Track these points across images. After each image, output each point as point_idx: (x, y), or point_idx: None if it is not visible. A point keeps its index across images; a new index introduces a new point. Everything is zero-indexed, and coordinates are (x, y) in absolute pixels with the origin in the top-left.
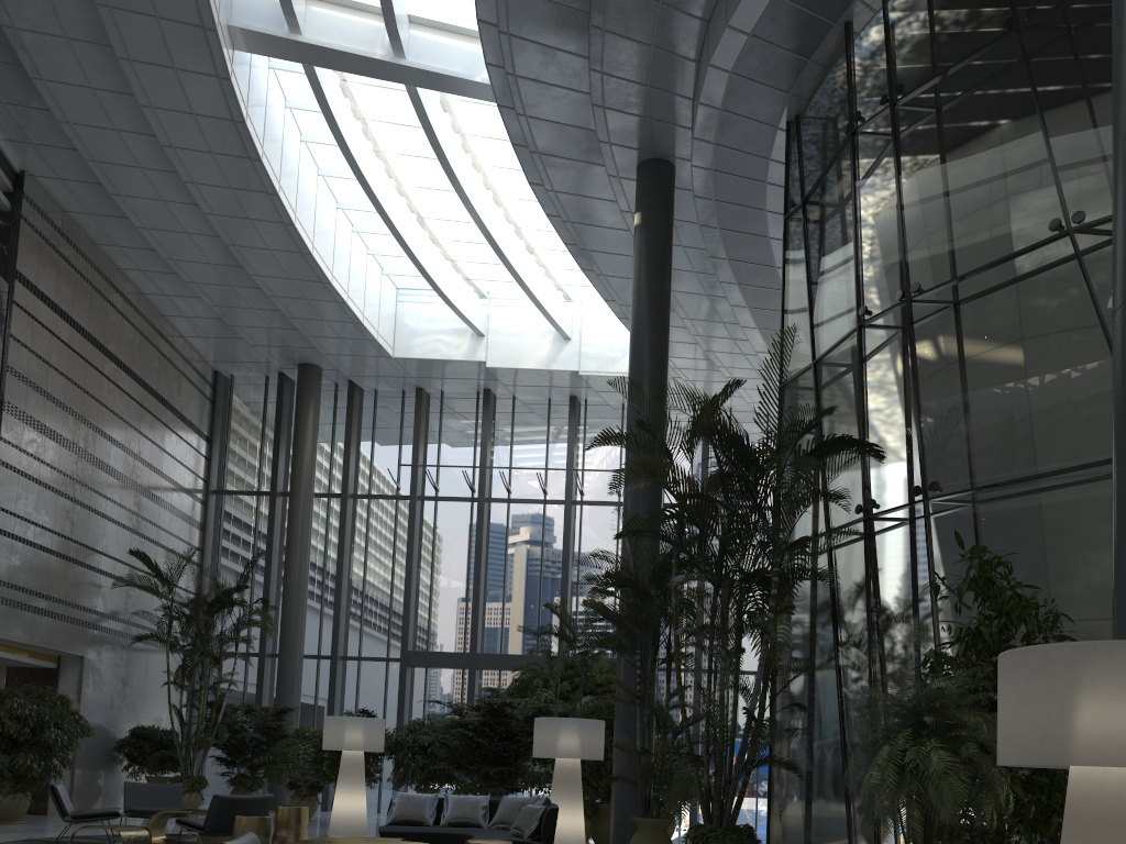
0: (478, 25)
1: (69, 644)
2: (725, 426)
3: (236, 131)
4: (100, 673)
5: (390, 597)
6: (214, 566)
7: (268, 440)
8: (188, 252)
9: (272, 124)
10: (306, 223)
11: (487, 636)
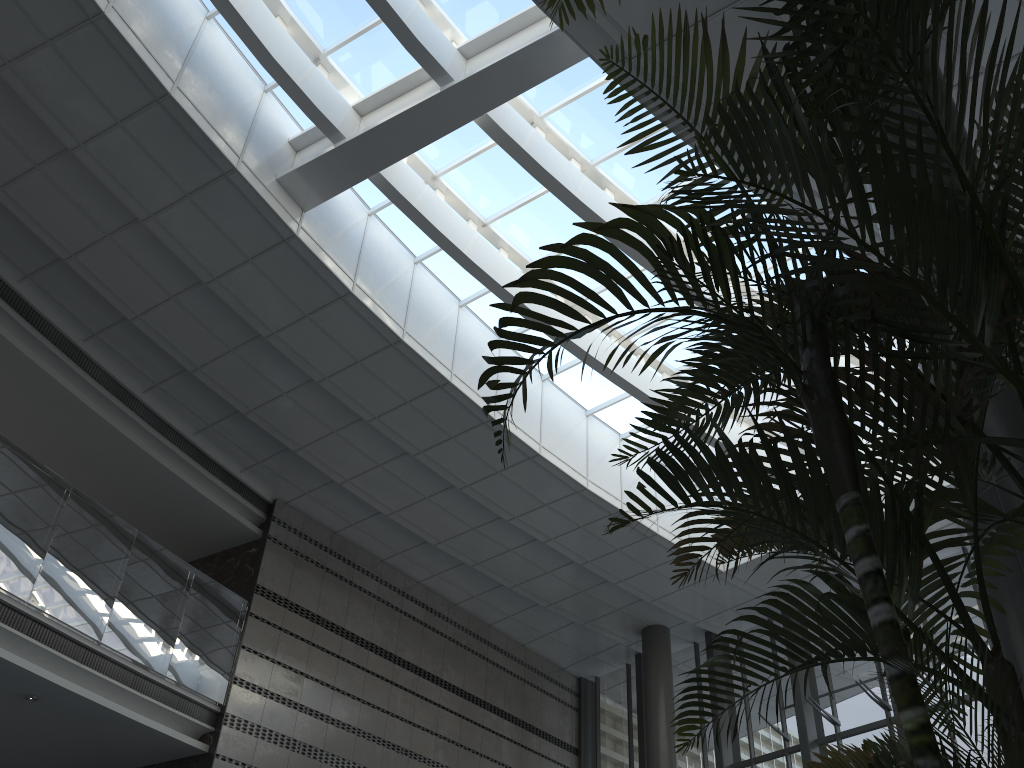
0: None
1: None
2: None
3: (354, 311)
4: None
5: None
6: None
7: (636, 731)
8: (445, 523)
9: (427, 314)
10: (521, 421)
11: None
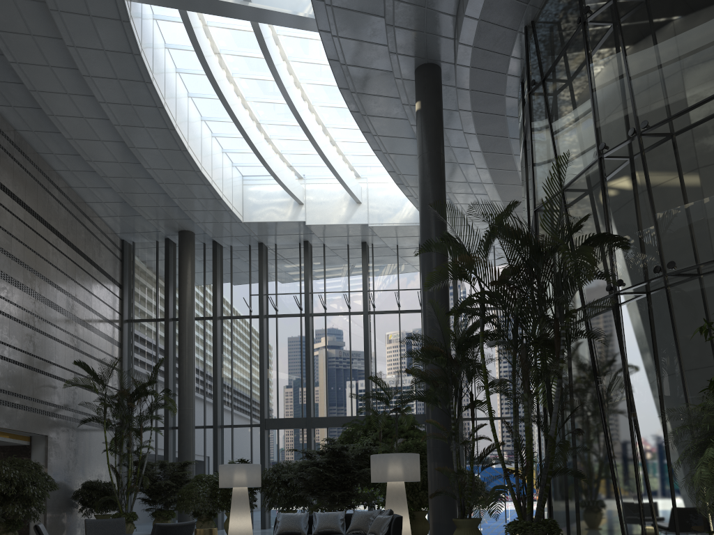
0: None
1: (37, 427)
2: (520, 230)
3: (135, 61)
4: (59, 446)
5: (250, 383)
6: (130, 370)
7: (161, 284)
8: (102, 154)
9: (157, 58)
10: (183, 129)
11: (317, 406)
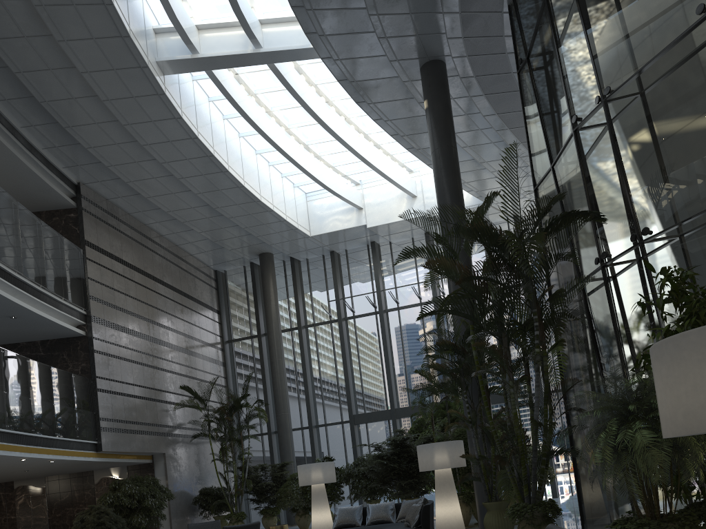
0: (293, 10)
1: (155, 447)
2: (480, 226)
3: (179, 124)
4: (176, 460)
5: (337, 383)
6: (235, 385)
7: (251, 304)
8: (177, 204)
9: (201, 114)
10: (236, 168)
11: (400, 397)
